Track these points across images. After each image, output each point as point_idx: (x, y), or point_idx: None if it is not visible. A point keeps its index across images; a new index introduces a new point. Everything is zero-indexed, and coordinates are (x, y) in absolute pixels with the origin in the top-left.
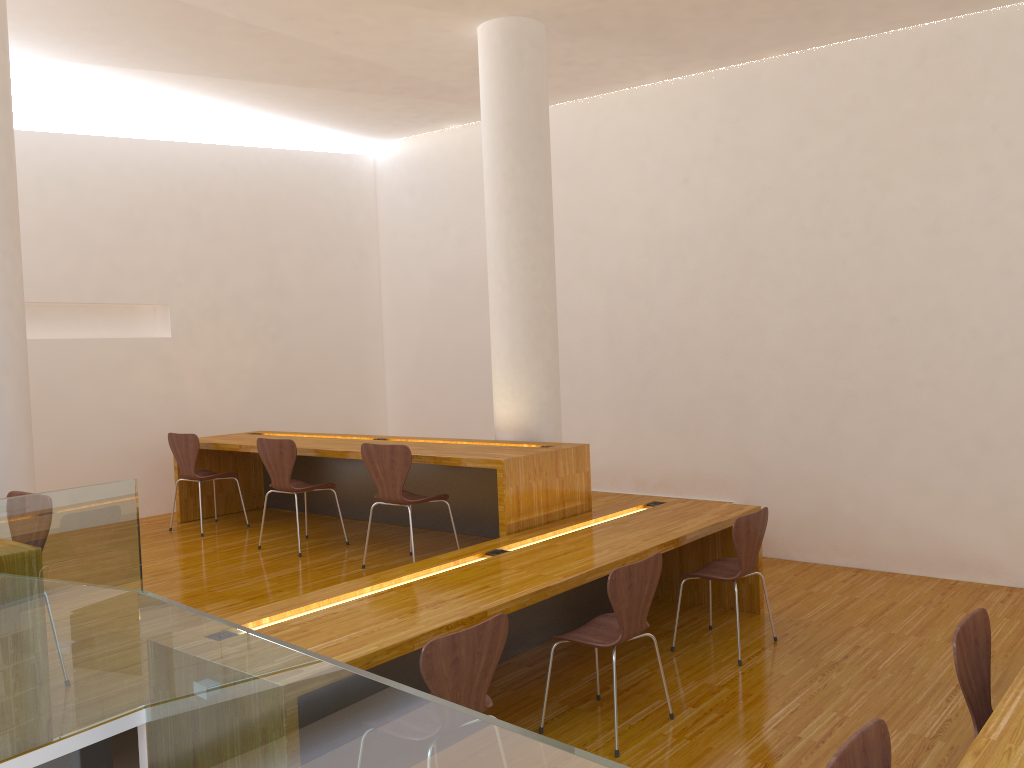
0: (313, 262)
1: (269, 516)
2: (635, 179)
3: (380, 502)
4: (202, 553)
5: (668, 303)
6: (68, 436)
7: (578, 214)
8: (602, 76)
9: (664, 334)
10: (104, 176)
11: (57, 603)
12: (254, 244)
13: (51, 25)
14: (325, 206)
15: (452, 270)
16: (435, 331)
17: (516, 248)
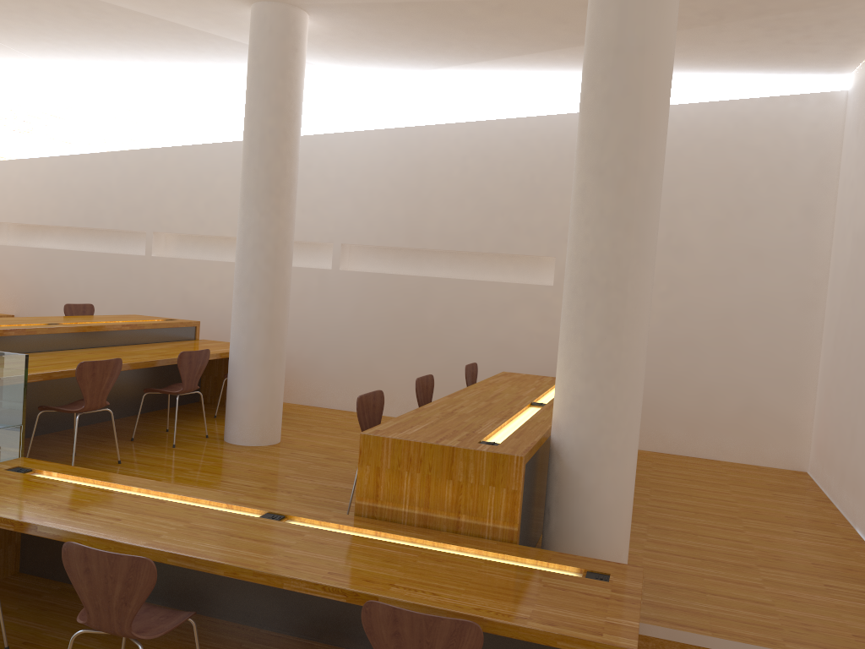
0: (728, 219)
1: None
2: None
3: None
4: None
5: None
6: (458, 353)
7: None
8: None
9: None
10: (513, 150)
11: None
12: None
13: (403, 44)
14: (755, 157)
15: (862, 228)
16: (846, 307)
17: (575, 197)
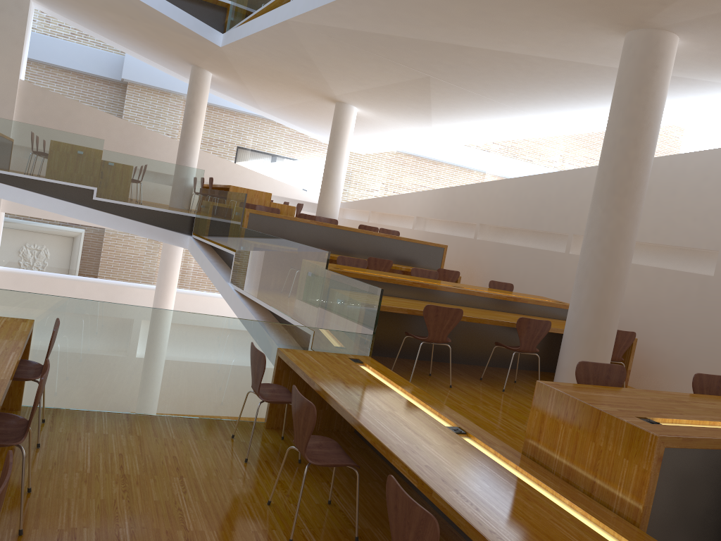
0: None
1: None
2: None
3: None
4: None
5: None
6: None
7: None
8: None
9: None
10: None
11: (356, 323)
12: None
13: None
14: None
15: None
16: None
17: None
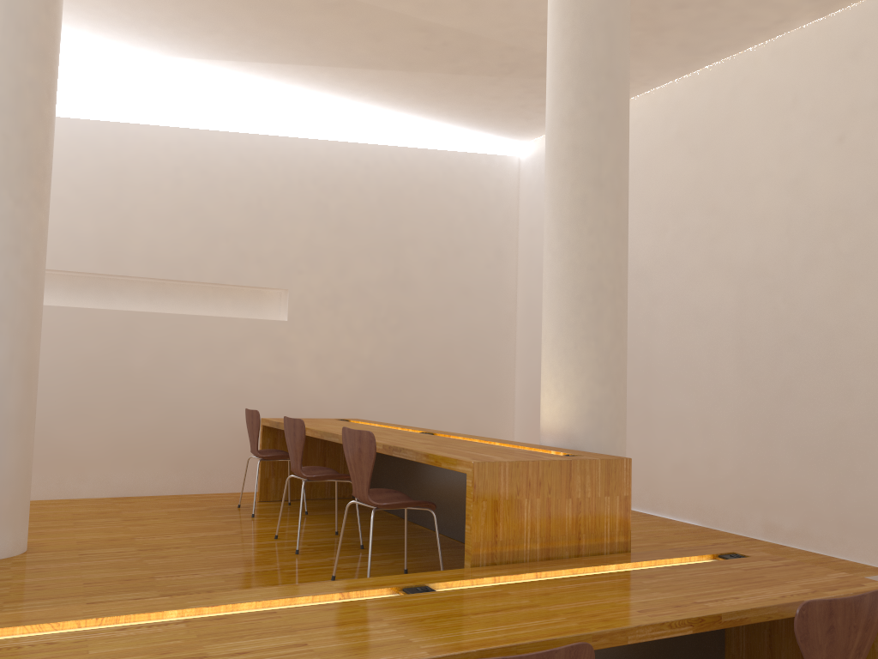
0: (443, 258)
1: (341, 507)
2: (777, 145)
3: (355, 501)
4: (221, 534)
5: (813, 296)
6: (176, 405)
7: (709, 194)
8: (731, 22)
9: (807, 336)
10: (237, 168)
11: None
12: (381, 237)
13: (157, 15)
14: (460, 204)
15: None
16: None
17: (570, 207)
